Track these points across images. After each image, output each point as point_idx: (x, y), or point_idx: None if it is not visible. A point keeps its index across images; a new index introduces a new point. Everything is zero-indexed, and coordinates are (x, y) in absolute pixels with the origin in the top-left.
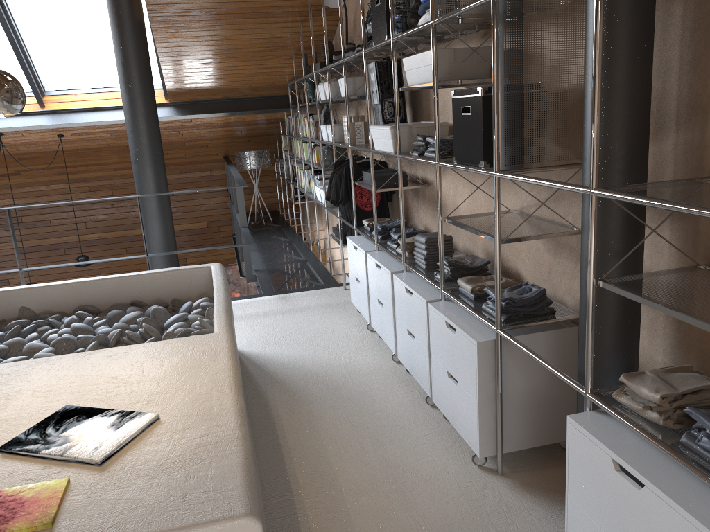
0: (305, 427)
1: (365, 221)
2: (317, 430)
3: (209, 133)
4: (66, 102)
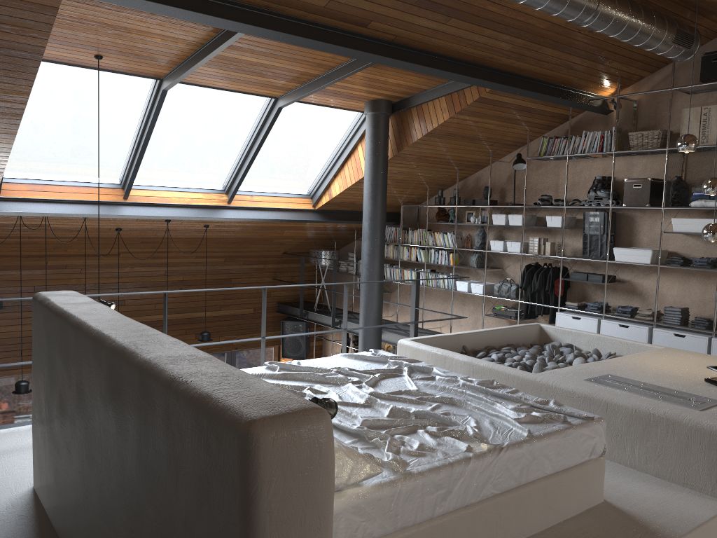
0: None
1: (570, 302)
2: None
3: (301, 234)
4: (245, 201)
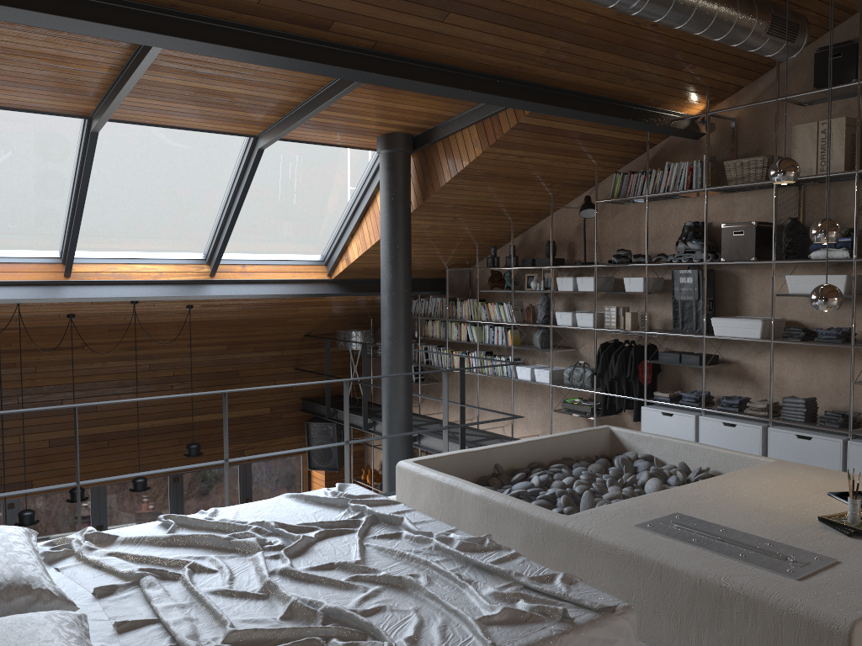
0: None
1: (660, 393)
2: None
3: (322, 310)
4: (235, 273)
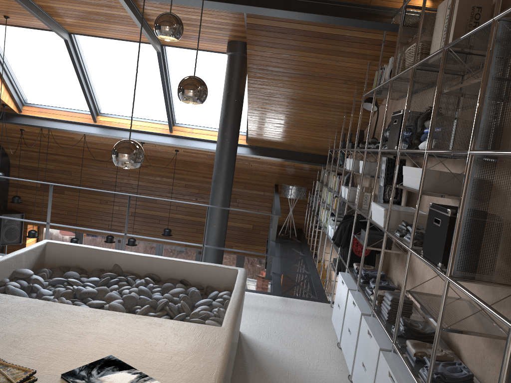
0: None
1: (354, 264)
2: None
3: (268, 168)
4: (185, 132)
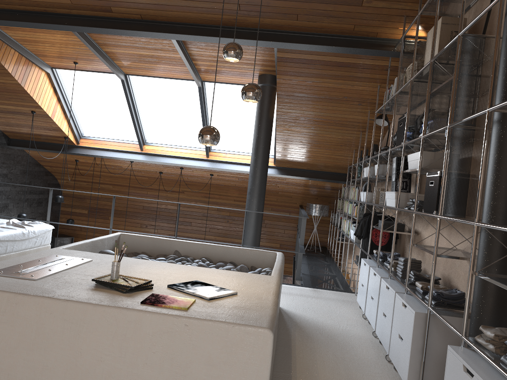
0: (308, 349)
1: (374, 250)
2: (314, 353)
3: (294, 188)
4: (220, 157)
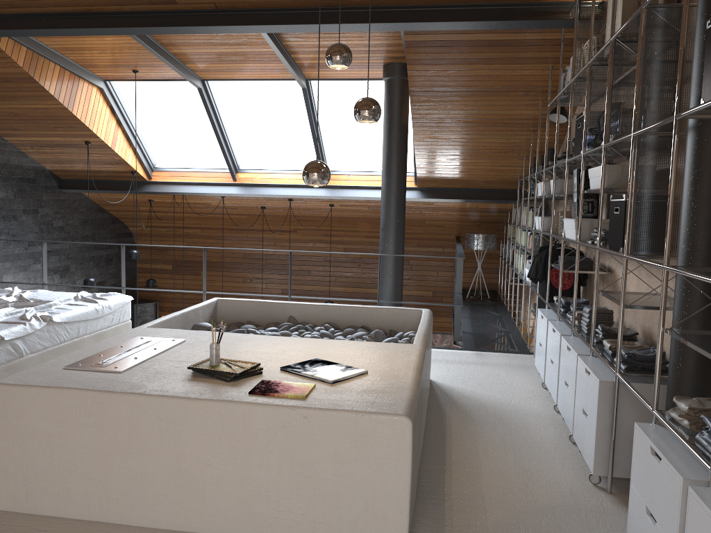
0: (467, 434)
1: (555, 297)
2: (476, 437)
3: (446, 215)
4: (340, 180)
